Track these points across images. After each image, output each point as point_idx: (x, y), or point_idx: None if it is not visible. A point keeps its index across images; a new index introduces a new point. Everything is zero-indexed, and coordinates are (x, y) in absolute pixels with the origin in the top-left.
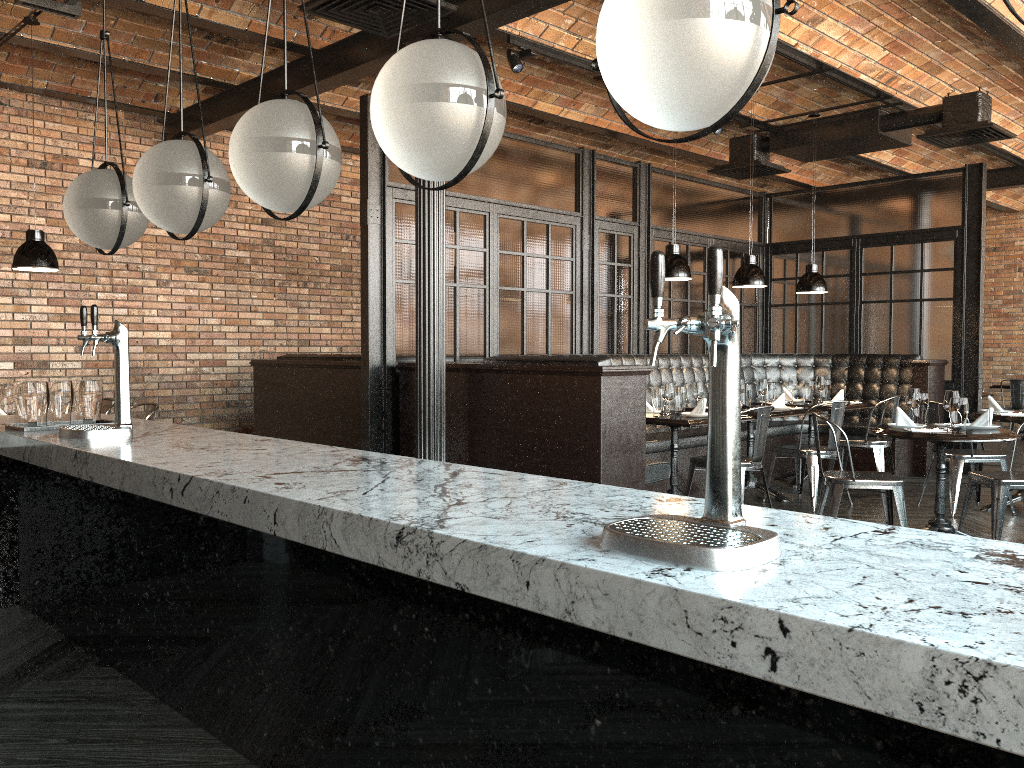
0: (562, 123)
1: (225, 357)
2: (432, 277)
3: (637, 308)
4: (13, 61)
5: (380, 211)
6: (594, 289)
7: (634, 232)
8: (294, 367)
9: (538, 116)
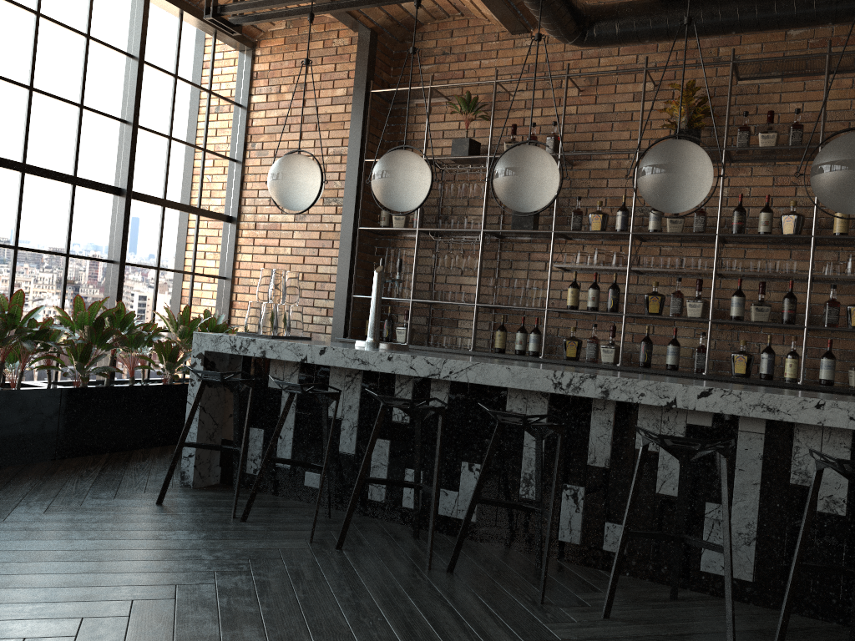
0: None
1: None
2: None
3: None
4: None
5: None
6: None
7: None
8: None
9: None
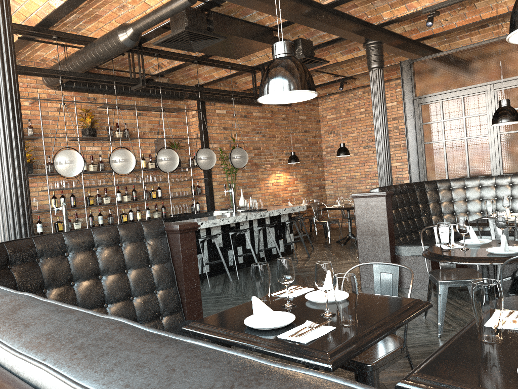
0: None
1: None
2: (377, 149)
3: None
4: (389, 72)
5: (412, 112)
6: None
7: None
8: None
9: None
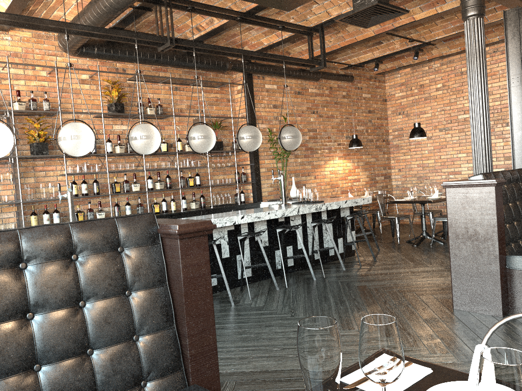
0: None
1: None
2: (472, 124)
3: None
4: None
5: (519, 77)
6: None
7: None
8: None
9: None
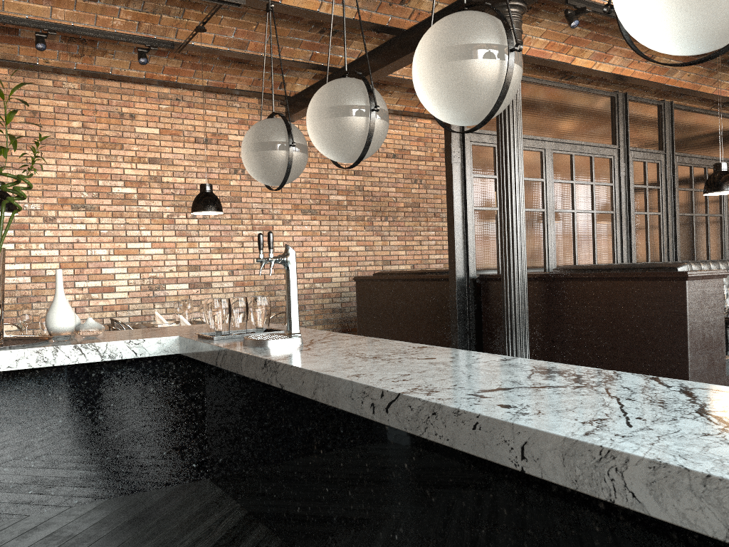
0: (593, 75)
1: (331, 275)
2: (514, 201)
3: (666, 223)
4: (185, 67)
5: (460, 152)
6: (631, 208)
7: (661, 159)
8: (389, 281)
9: (574, 71)
